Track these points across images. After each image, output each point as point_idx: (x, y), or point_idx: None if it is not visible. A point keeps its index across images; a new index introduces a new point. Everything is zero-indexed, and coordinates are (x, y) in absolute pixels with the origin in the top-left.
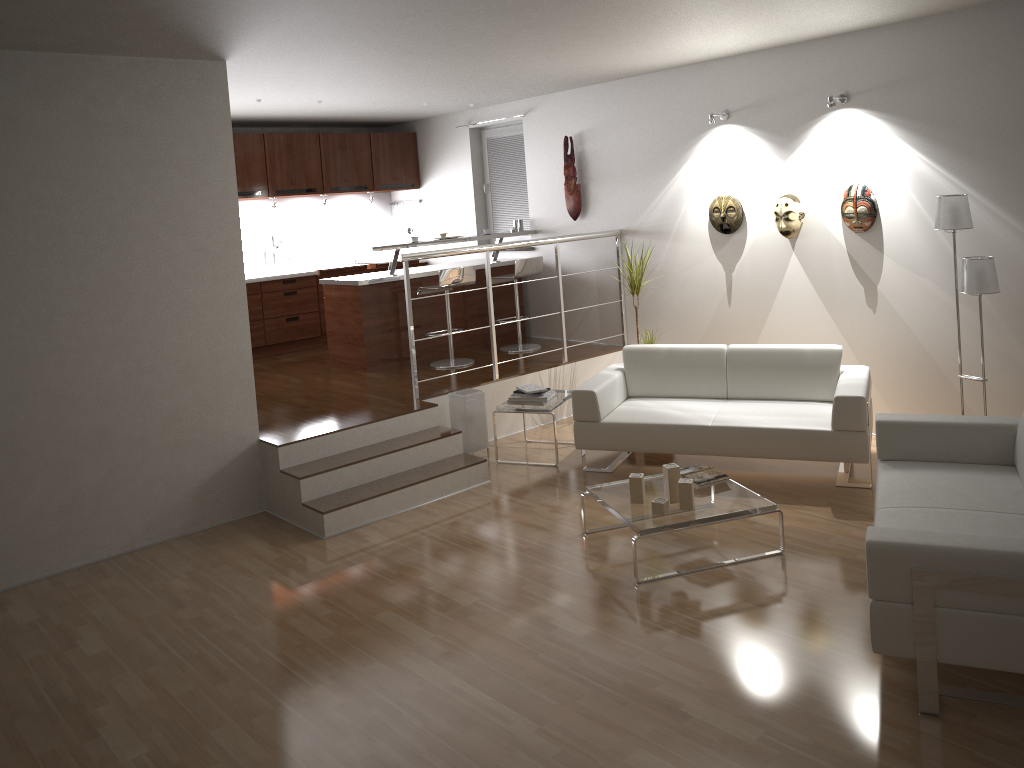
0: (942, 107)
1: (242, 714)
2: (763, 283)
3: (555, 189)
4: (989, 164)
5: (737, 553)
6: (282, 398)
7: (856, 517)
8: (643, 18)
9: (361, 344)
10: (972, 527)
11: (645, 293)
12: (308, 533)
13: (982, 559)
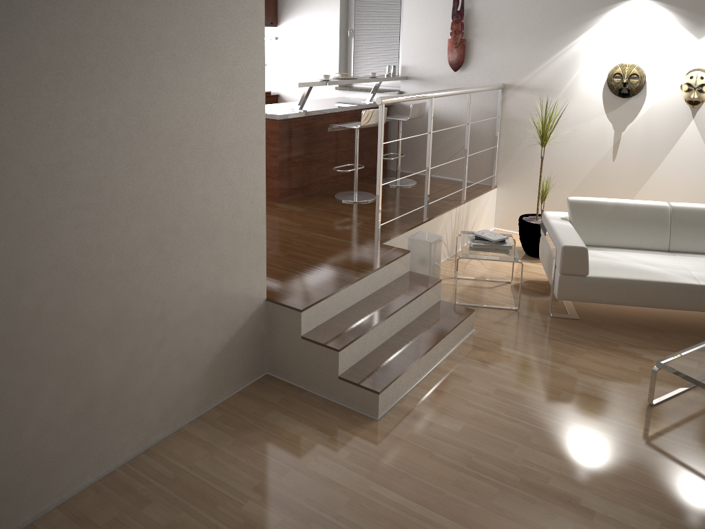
0: None
1: None
2: (654, 144)
3: (434, 41)
4: None
5: None
6: None
7: None
8: None
9: (275, 176)
10: None
11: (522, 142)
12: (350, 411)
13: None
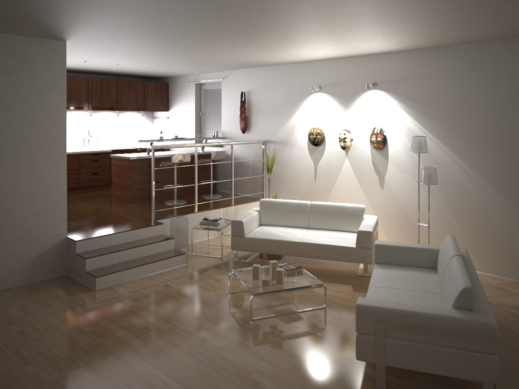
0: (418, 93)
1: (35, 382)
2: (331, 171)
3: (235, 117)
4: (438, 122)
5: (303, 307)
6: (83, 215)
7: (363, 291)
8: (277, 39)
9: (129, 189)
10: (411, 299)
11: (275, 172)
12: (87, 287)
13: (408, 315)
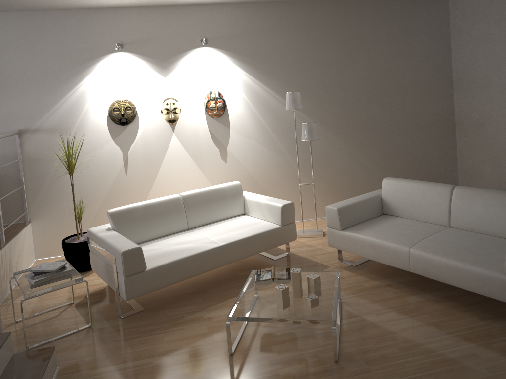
0: (258, 50)
1: None
2: (152, 155)
3: None
4: (281, 79)
5: None
6: None
7: (318, 269)
8: None
9: None
10: (458, 239)
11: (48, 176)
12: None
13: None
